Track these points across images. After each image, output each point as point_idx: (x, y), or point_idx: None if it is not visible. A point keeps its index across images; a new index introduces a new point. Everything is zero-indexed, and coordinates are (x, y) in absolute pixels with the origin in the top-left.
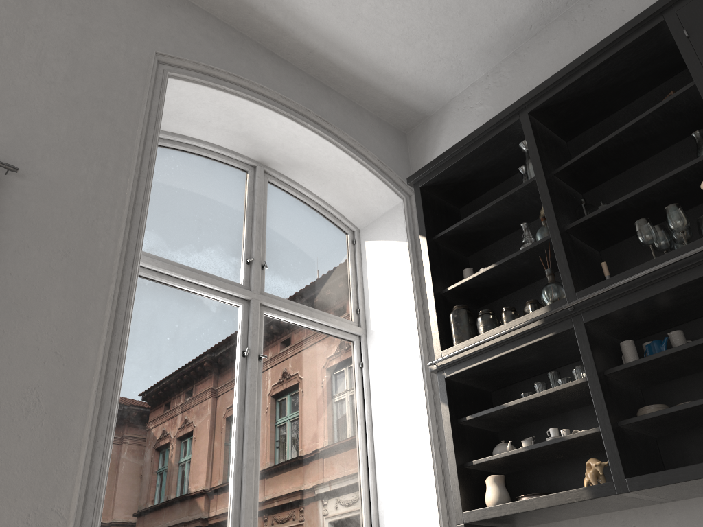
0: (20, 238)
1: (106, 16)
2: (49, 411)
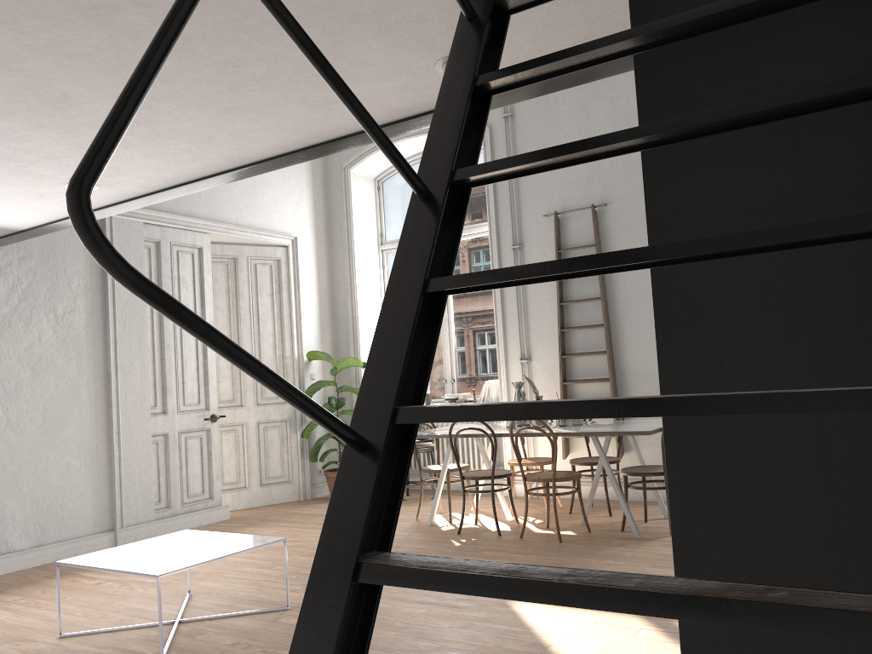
0: (619, 231)
1: (619, 80)
2: (649, 297)
